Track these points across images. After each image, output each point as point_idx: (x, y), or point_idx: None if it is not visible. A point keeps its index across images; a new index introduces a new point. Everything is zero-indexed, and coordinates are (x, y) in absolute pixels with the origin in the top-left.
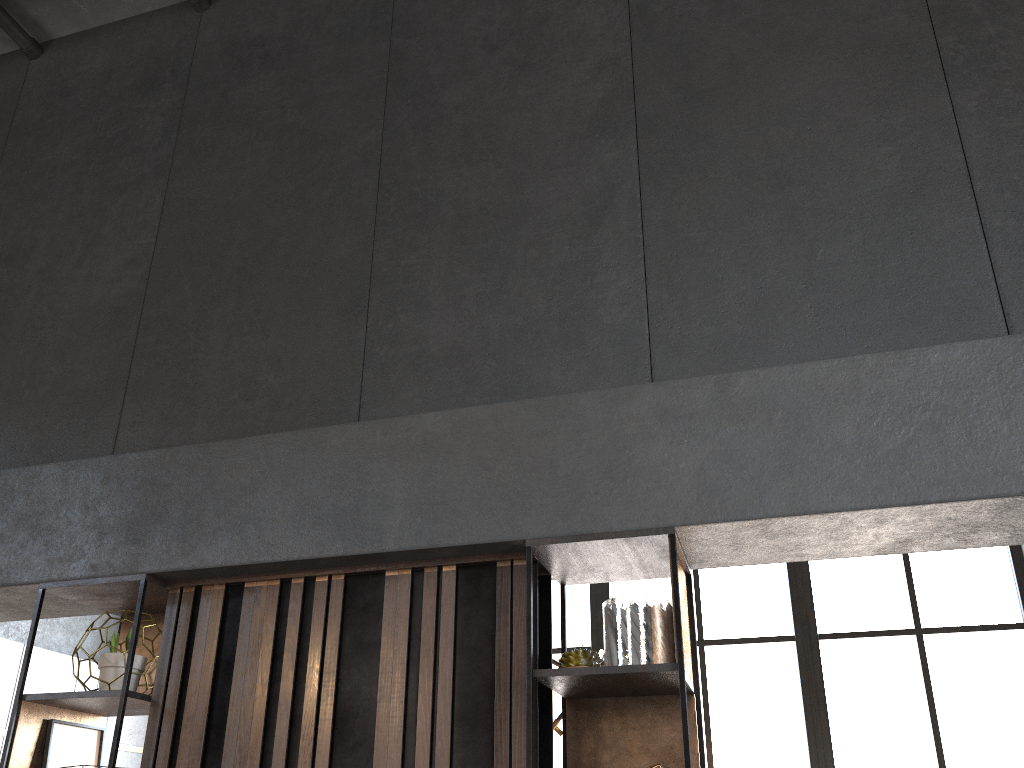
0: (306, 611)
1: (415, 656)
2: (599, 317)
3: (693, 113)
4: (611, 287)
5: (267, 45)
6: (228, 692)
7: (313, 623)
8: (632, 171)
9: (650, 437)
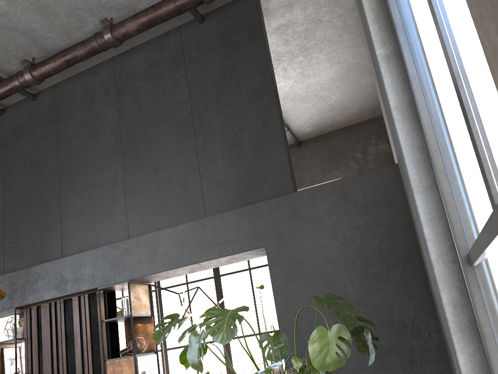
0: (56, 310)
1: (81, 319)
2: (116, 217)
3: (135, 148)
4: (118, 208)
5: (22, 128)
6: (41, 334)
7: (58, 314)
8: (121, 169)
9: (122, 256)
